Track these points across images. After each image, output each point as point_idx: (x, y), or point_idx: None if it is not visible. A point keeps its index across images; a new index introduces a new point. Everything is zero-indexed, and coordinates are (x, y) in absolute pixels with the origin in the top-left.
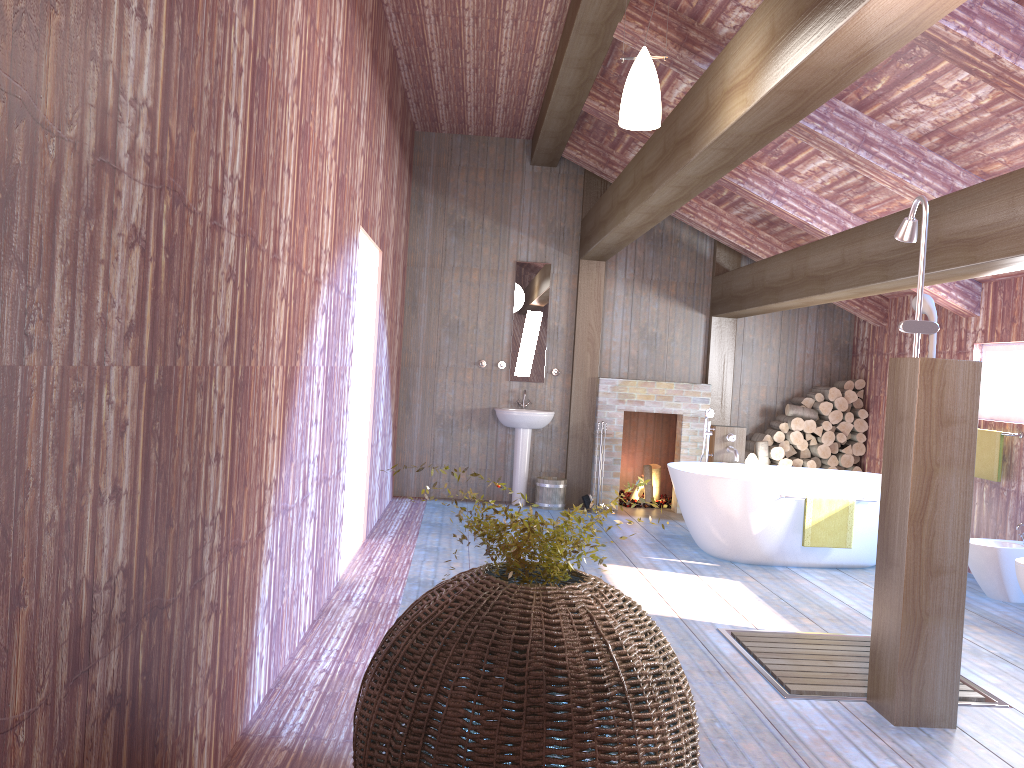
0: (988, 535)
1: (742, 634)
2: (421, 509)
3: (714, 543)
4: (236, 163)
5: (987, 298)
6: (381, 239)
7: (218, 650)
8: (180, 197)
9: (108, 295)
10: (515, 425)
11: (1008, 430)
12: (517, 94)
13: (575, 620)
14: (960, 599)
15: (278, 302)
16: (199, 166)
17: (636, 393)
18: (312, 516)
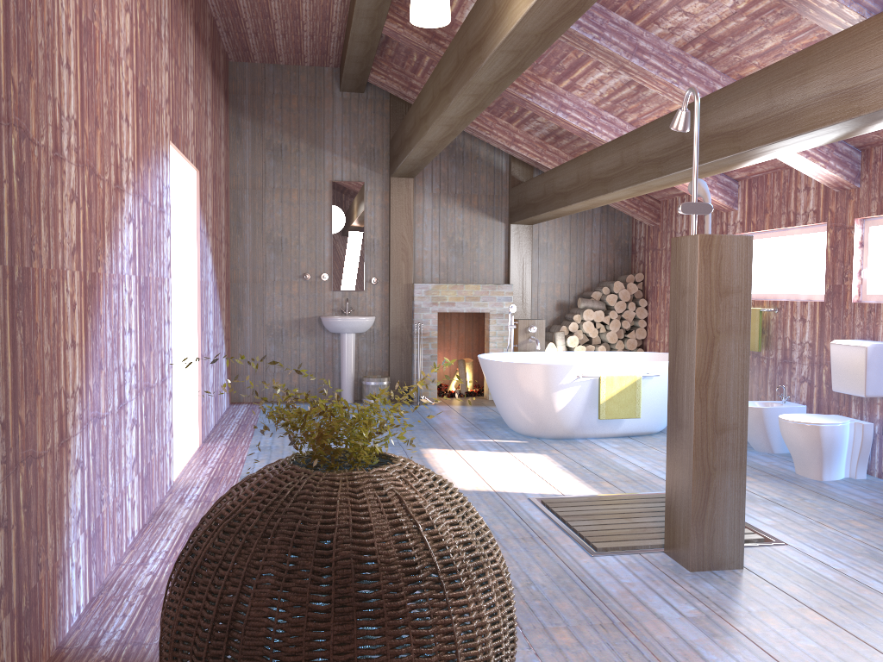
0: (752, 398)
1: (551, 501)
2: (257, 413)
3: (522, 423)
4: None
5: (743, 194)
6: (197, 159)
7: (14, 567)
8: None
9: None
10: (340, 330)
11: (765, 307)
12: (321, 21)
13: (383, 503)
14: (742, 453)
15: (66, 204)
16: None
17: (447, 296)
18: (133, 423)
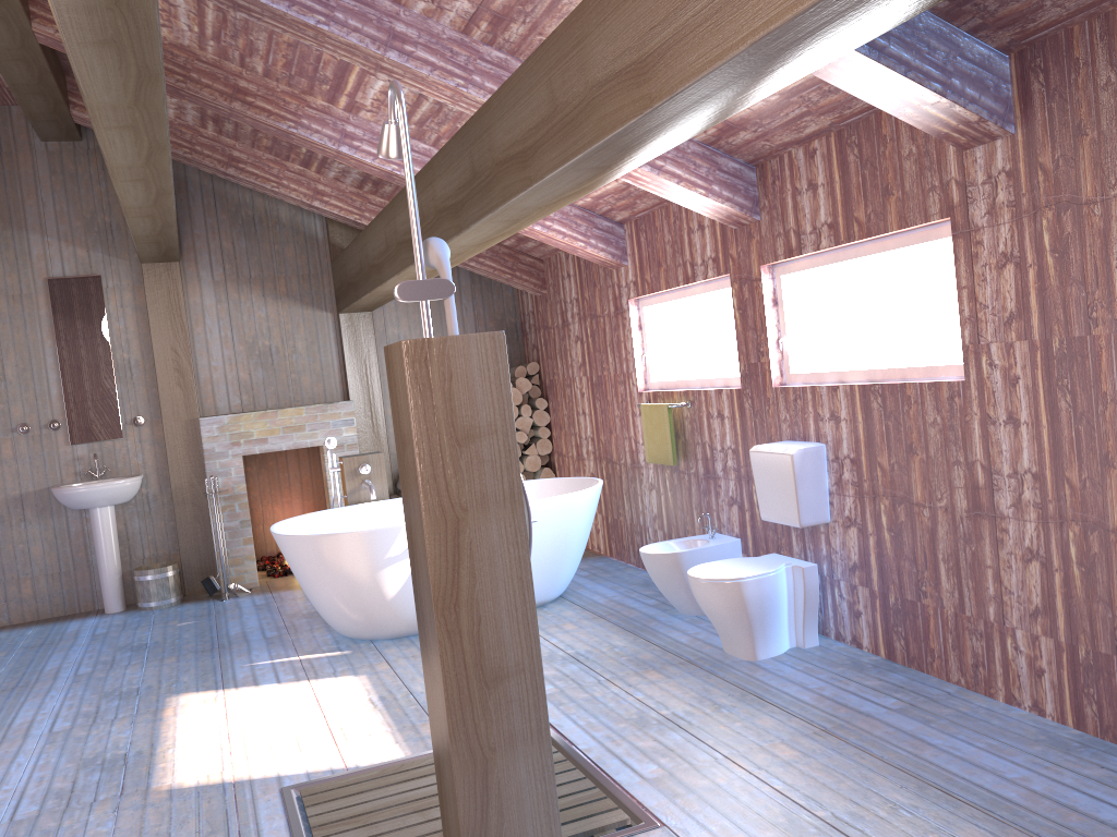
0: (679, 530)
1: (315, 790)
2: None
3: (343, 622)
4: None
5: (632, 241)
6: None
7: None
8: None
9: None
10: (84, 505)
11: (677, 400)
12: None
13: None
14: (540, 711)
15: None
16: None
17: (255, 429)
18: None
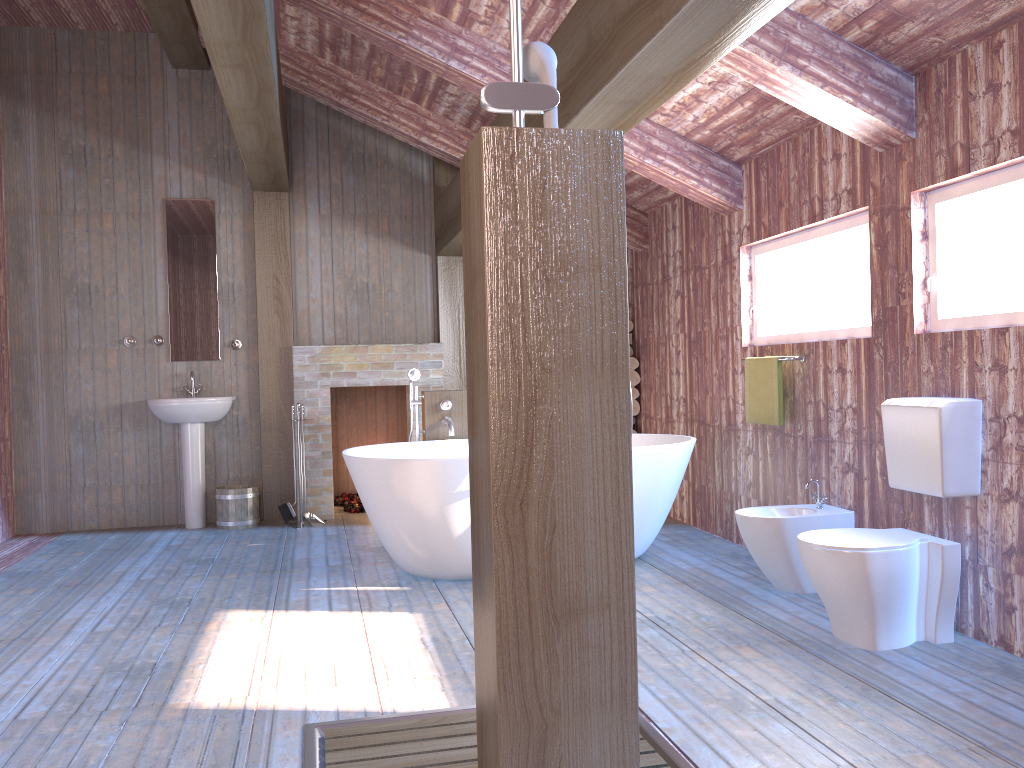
0: (777, 500)
1: (341, 733)
2: (32, 551)
3: (406, 556)
4: None
5: (749, 183)
6: None
7: None
8: None
9: None
10: (175, 420)
11: (788, 354)
12: None
13: None
14: (627, 667)
15: None
16: None
17: (344, 362)
18: None
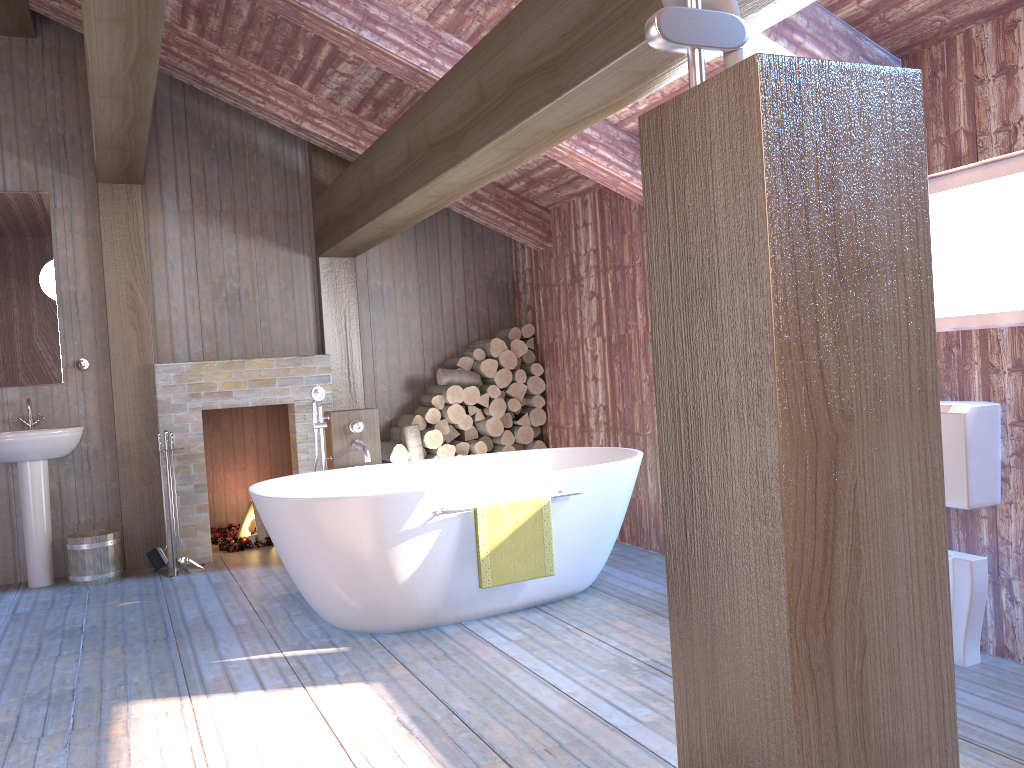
0: None
1: None
2: None
3: (339, 610)
4: None
5: None
6: None
7: None
8: None
9: None
10: (12, 458)
11: None
12: None
13: None
14: None
15: None
16: None
17: (218, 381)
18: None
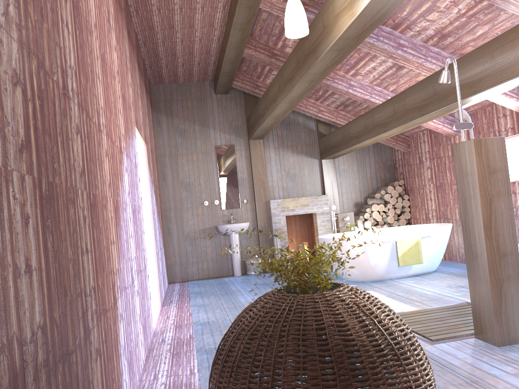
0: None
1: None
2: (186, 287)
3: (352, 274)
4: (71, 58)
5: None
6: (145, 138)
7: (104, 380)
8: (42, 64)
9: (3, 115)
10: (229, 232)
11: None
12: (205, 54)
13: (349, 309)
14: (518, 268)
15: (104, 157)
16: (51, 49)
17: (290, 205)
18: (137, 293)
